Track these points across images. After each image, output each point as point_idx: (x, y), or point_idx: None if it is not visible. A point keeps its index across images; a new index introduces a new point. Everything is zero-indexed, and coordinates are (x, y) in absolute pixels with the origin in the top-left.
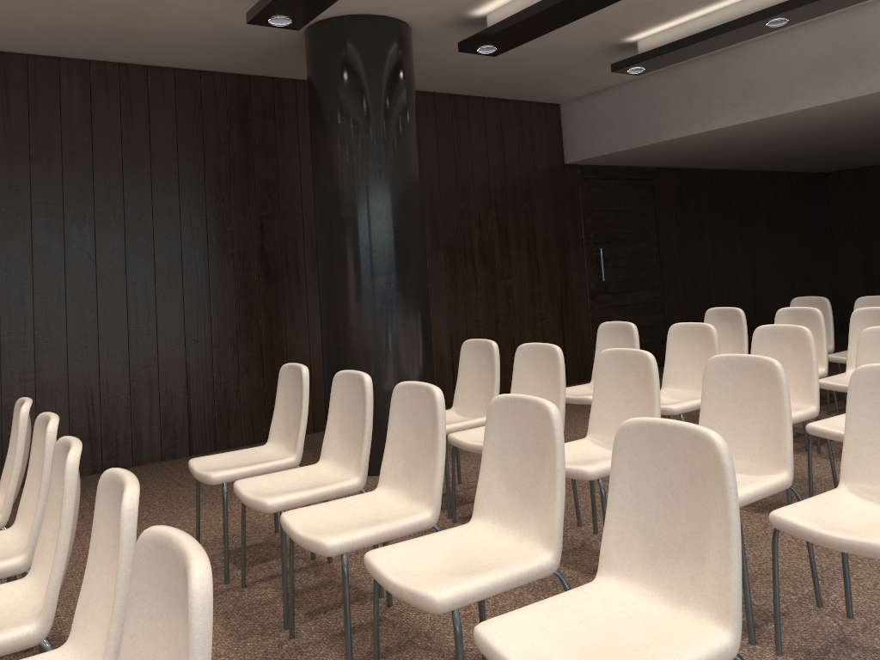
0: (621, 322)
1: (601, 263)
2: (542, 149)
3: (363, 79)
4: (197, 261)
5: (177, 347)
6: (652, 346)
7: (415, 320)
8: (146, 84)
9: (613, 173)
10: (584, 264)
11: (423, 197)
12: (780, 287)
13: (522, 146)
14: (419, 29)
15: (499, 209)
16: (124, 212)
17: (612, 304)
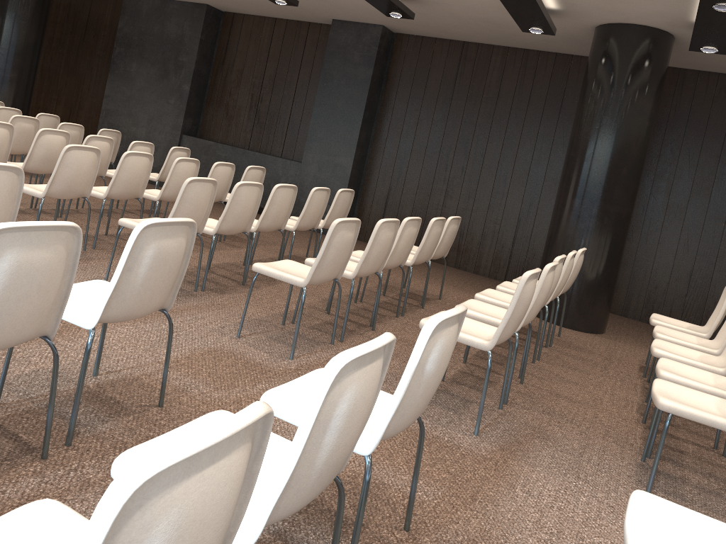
0: None
1: None
2: None
3: (603, 67)
4: (538, 172)
5: (513, 218)
6: None
7: (594, 234)
8: (536, 62)
9: None
10: None
11: None
12: None
13: None
14: (675, 32)
15: None
16: (505, 135)
17: None
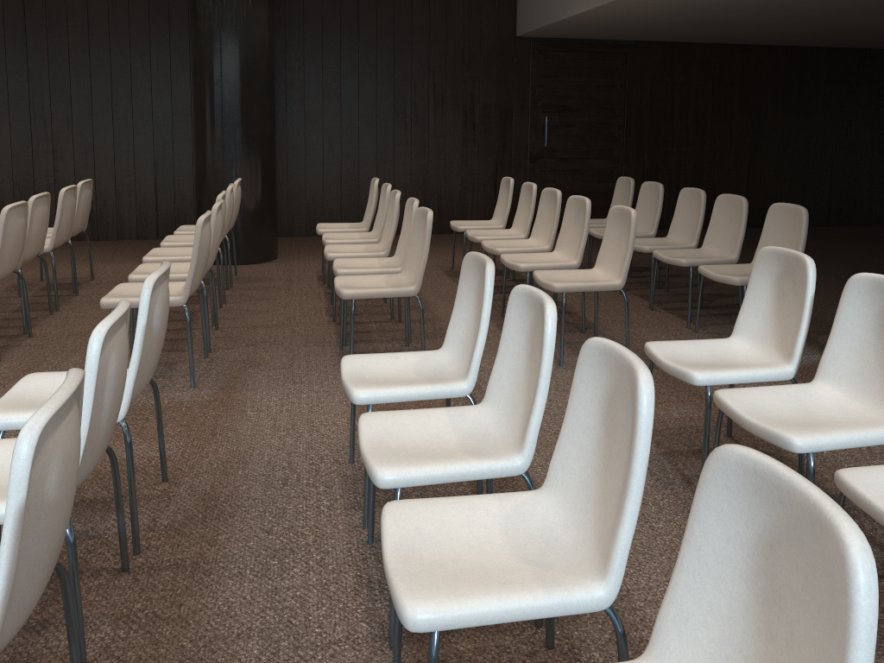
0: (376, 179)
1: (545, 130)
2: (491, 23)
3: None
4: (163, 106)
5: (148, 165)
6: (601, 211)
7: (244, 161)
8: None
9: (574, 46)
10: (528, 130)
11: (359, 64)
12: (791, 170)
13: (469, 20)
14: None
15: (437, 76)
16: (111, 68)
17: (557, 168)
